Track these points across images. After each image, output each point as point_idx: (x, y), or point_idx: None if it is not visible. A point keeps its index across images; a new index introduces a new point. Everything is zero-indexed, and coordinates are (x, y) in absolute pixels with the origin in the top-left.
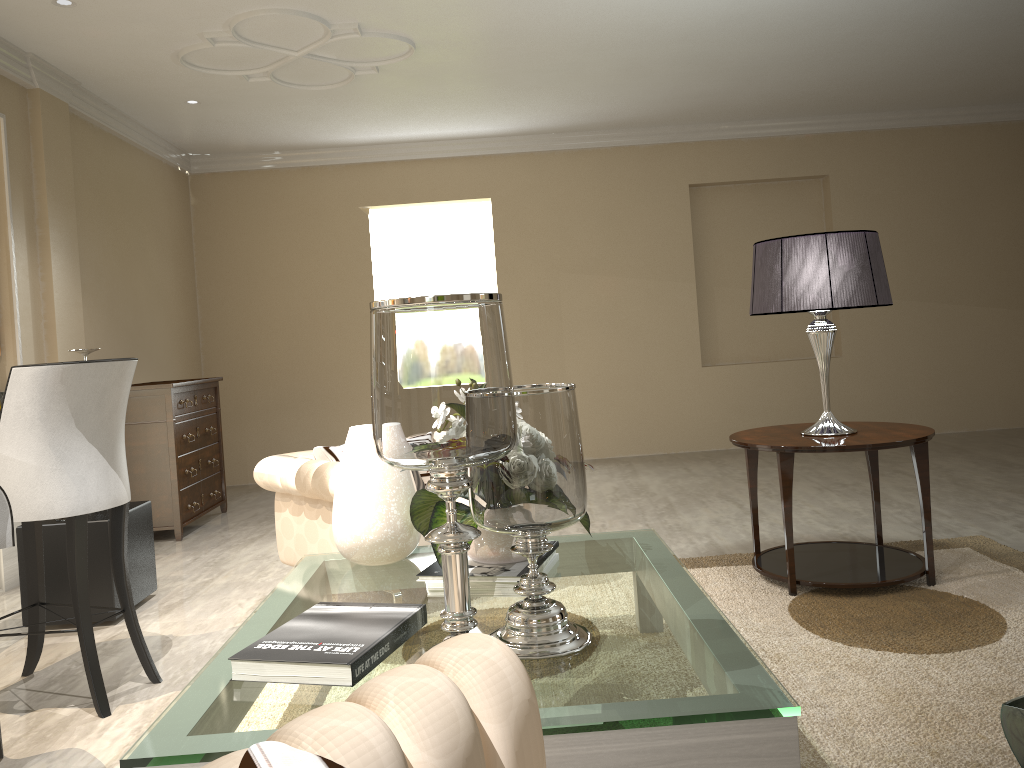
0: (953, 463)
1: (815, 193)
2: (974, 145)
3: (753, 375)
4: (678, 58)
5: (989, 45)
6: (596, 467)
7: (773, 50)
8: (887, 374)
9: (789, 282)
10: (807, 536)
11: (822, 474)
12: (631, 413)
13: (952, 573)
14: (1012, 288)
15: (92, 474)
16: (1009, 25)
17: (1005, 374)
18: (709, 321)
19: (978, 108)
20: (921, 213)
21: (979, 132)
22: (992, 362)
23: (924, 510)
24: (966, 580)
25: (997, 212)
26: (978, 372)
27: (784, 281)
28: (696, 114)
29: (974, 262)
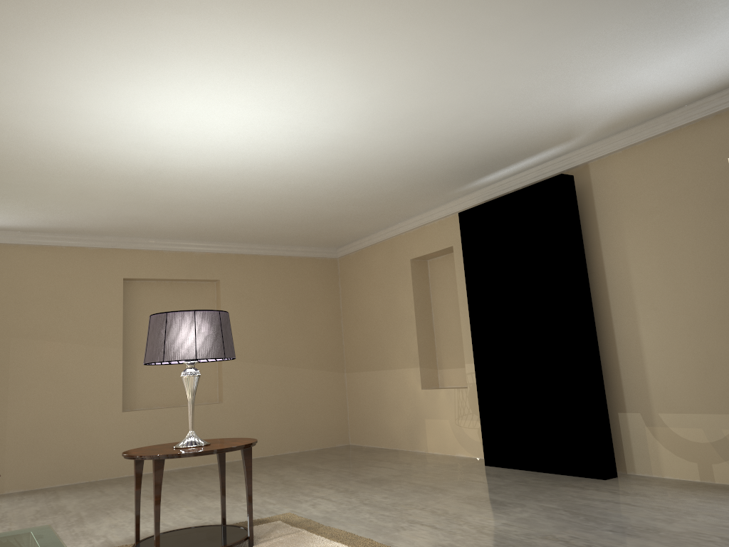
0: (286, 471)
1: (211, 291)
2: (306, 269)
3: (161, 417)
4: (118, 191)
5: (309, 212)
6: (25, 496)
7: (183, 195)
8: (252, 414)
9: (170, 341)
10: (179, 527)
11: (201, 485)
12: (61, 450)
13: (266, 537)
14: (326, 357)
15: None
16: (318, 202)
17: (322, 412)
18: (131, 377)
19: (308, 248)
20: (275, 308)
21: (309, 262)
22: (314, 405)
23: (248, 494)
24: (273, 540)
25: (318, 310)
26: (306, 411)
27: (166, 340)
28: (132, 230)
29: (305, 341)
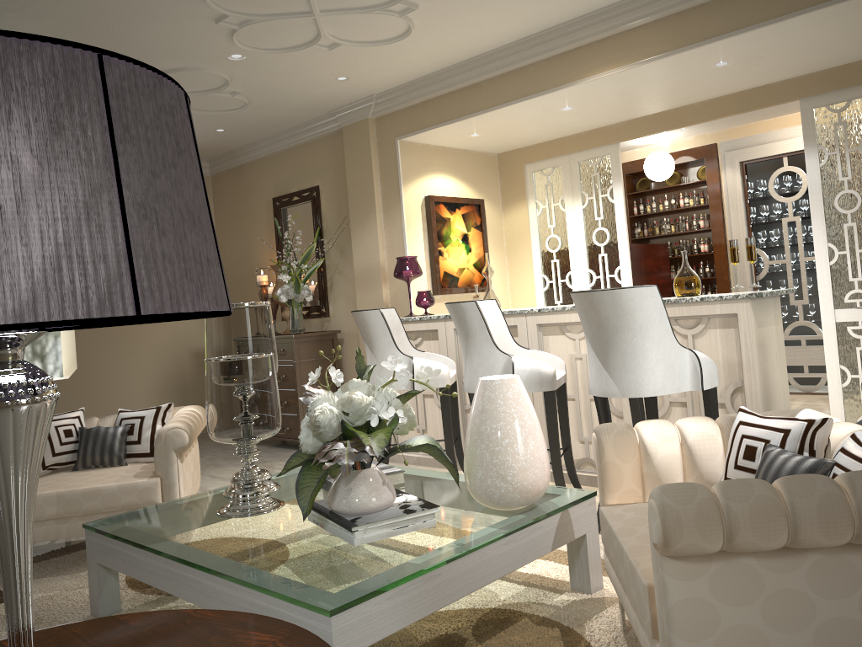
0: None
1: None
2: None
3: None
4: None
5: None
6: None
7: None
8: None
9: None
10: None
11: None
12: None
13: None
14: None
15: (593, 369)
16: None
17: None
18: None
19: None
20: None
21: None
22: None
23: None
24: None
25: None
26: None
27: None
28: None
29: None
